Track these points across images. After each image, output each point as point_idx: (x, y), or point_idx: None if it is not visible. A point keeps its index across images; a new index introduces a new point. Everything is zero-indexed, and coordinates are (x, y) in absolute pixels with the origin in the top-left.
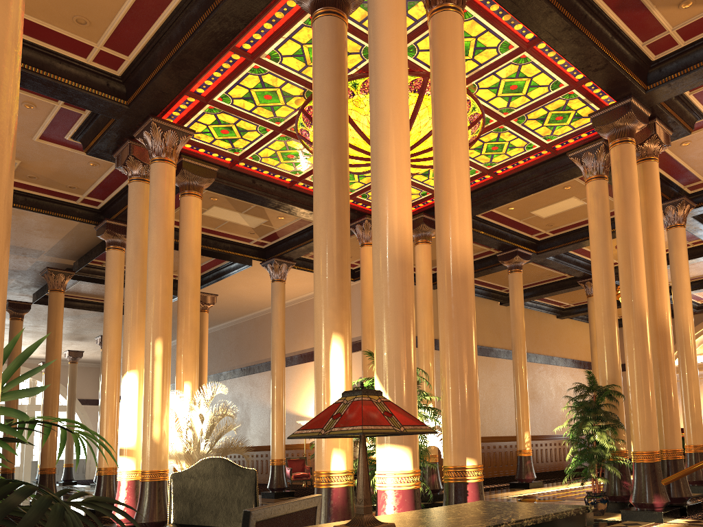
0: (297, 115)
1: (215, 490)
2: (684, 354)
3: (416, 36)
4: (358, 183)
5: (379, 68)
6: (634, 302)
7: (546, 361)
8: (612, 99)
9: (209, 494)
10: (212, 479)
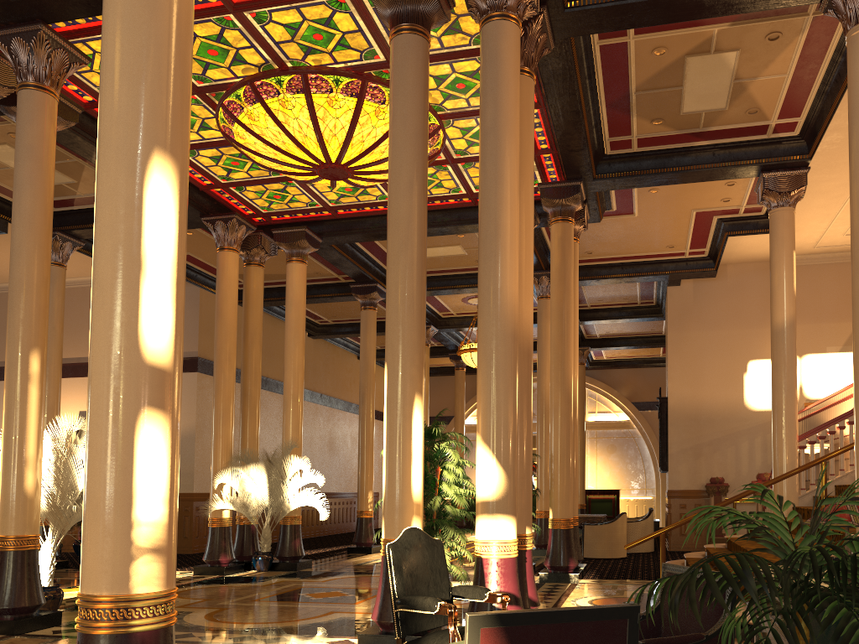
0: (239, 85)
1: (424, 561)
2: (544, 423)
3: (434, 61)
4: (243, 173)
5: (503, 131)
6: (565, 378)
7: (345, 408)
8: (555, 173)
9: (420, 565)
10: (420, 549)
